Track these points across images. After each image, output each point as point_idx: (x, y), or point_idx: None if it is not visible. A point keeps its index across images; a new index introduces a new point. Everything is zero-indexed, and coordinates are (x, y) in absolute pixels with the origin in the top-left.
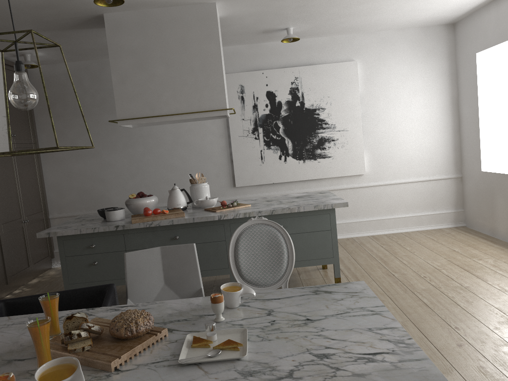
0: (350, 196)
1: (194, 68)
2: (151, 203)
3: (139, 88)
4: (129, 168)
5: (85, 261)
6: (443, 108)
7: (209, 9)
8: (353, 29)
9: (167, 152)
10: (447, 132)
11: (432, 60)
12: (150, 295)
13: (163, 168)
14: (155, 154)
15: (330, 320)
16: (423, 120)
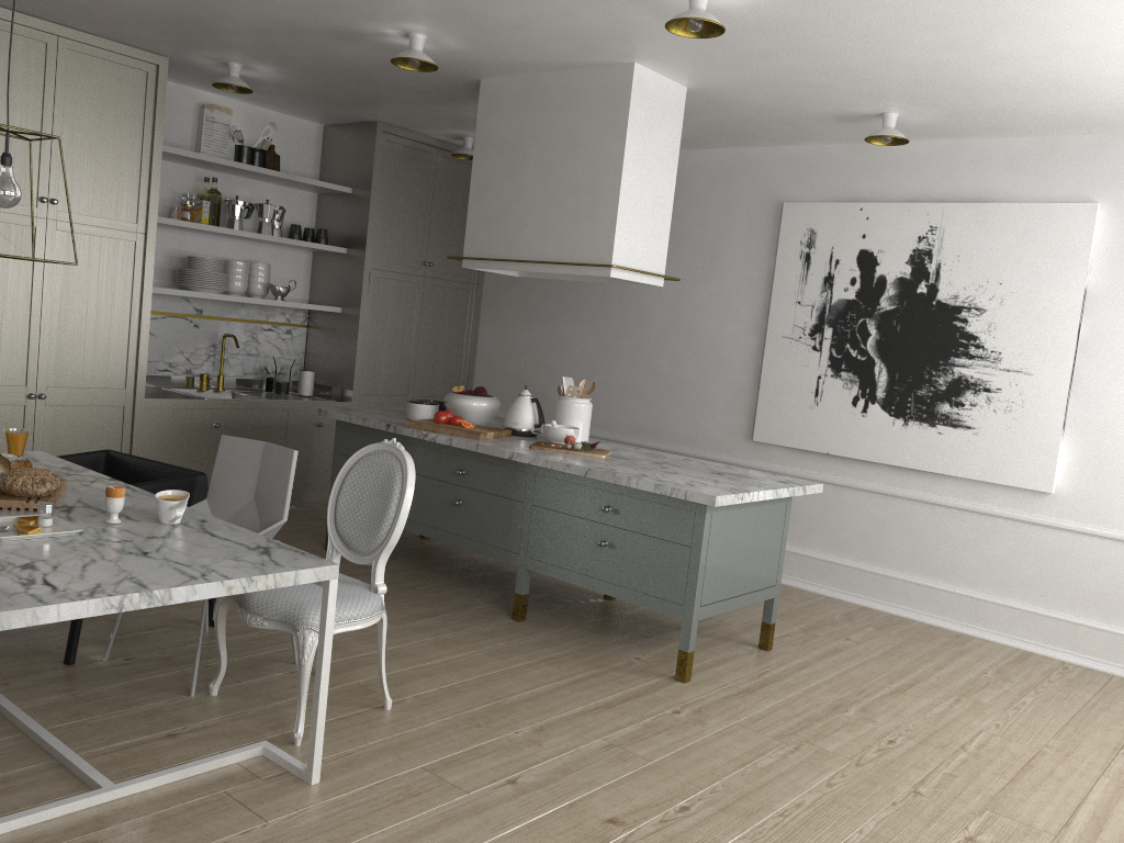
0: (1002, 538)
1: (579, 183)
2: (473, 407)
3: (500, 208)
4: (590, 356)
5: None
6: None
7: (621, 75)
8: (1087, 122)
9: (654, 341)
10: None
11: None
12: (232, 505)
13: (641, 371)
14: (634, 339)
15: (150, 561)
16: None
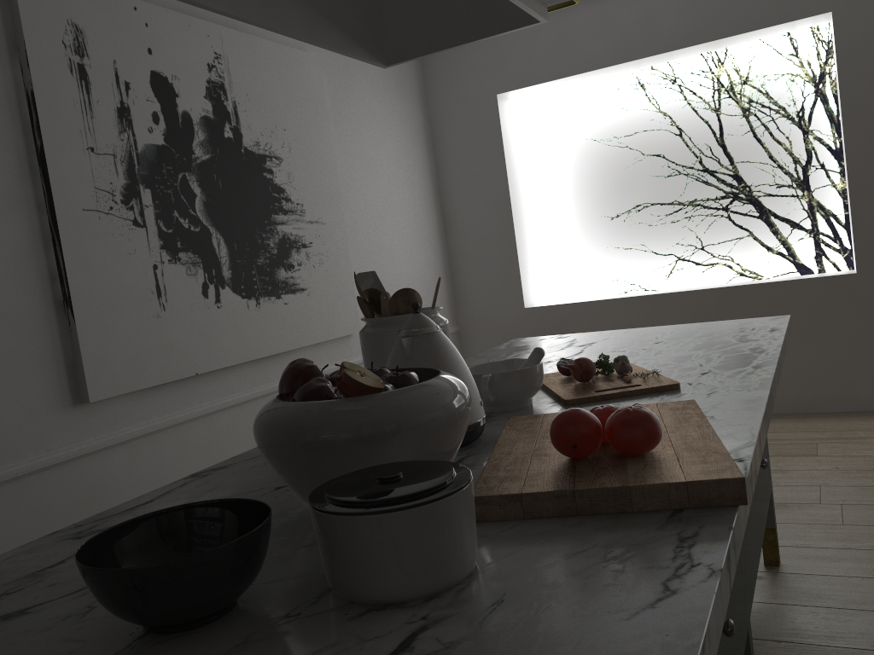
0: None
1: None
2: None
3: None
4: None
5: None
6: (427, 196)
7: None
8: None
9: None
10: (436, 243)
11: (405, 99)
12: None
13: None
14: None
15: None
16: (410, 216)
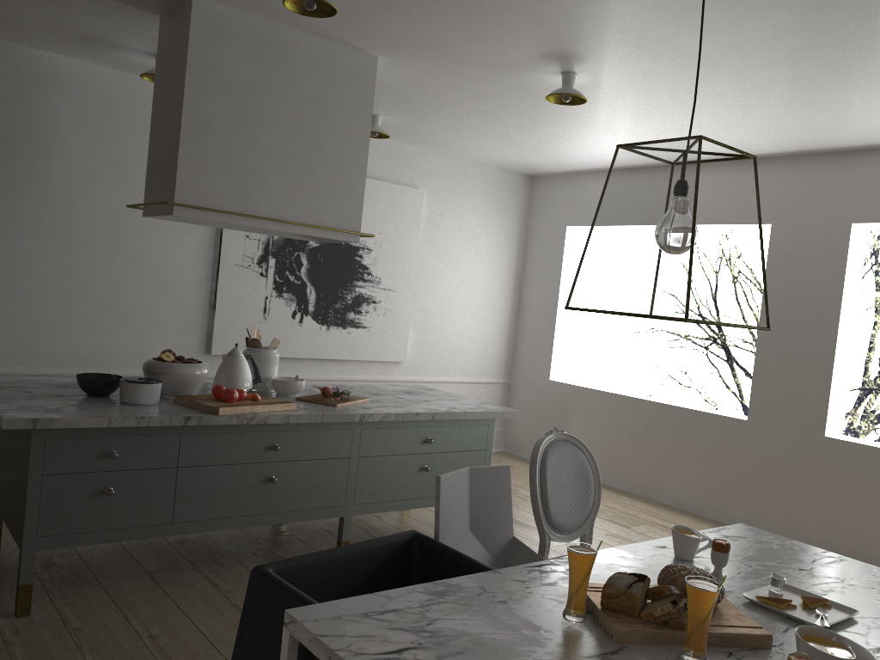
0: None
1: (326, 151)
2: (207, 376)
3: (229, 155)
4: None
5: (87, 487)
6: (506, 285)
7: (366, 64)
8: (437, 145)
9: (90, 266)
10: (504, 318)
11: (504, 217)
12: (458, 549)
13: (73, 297)
14: (61, 263)
15: (822, 569)
16: (482, 296)
